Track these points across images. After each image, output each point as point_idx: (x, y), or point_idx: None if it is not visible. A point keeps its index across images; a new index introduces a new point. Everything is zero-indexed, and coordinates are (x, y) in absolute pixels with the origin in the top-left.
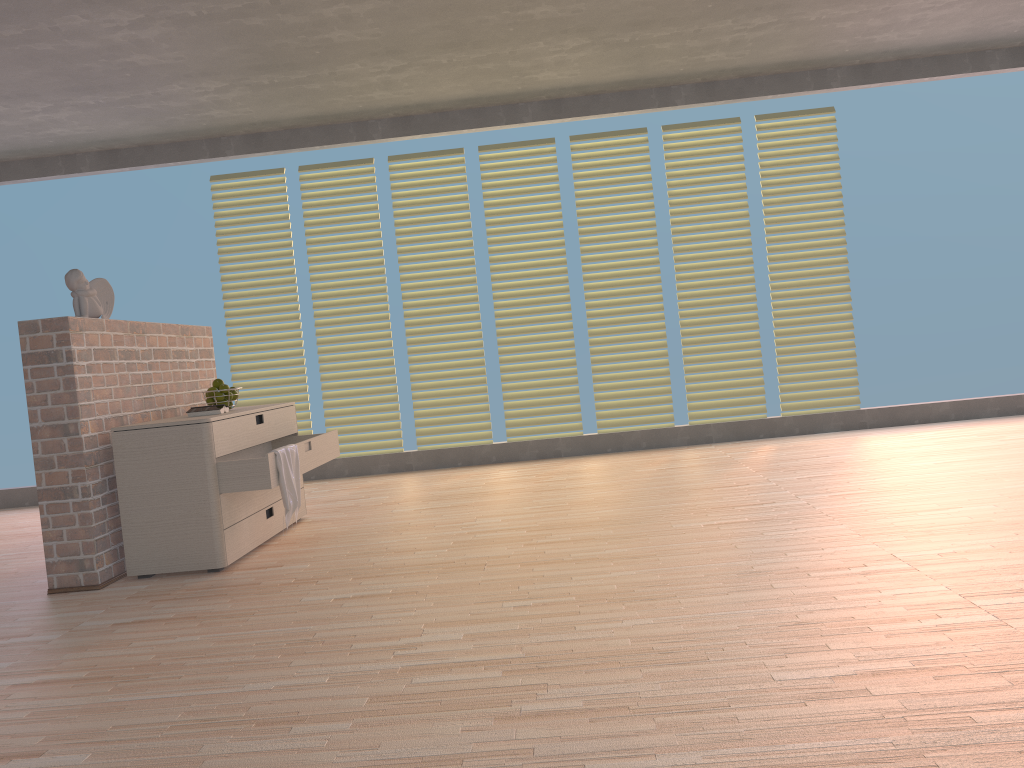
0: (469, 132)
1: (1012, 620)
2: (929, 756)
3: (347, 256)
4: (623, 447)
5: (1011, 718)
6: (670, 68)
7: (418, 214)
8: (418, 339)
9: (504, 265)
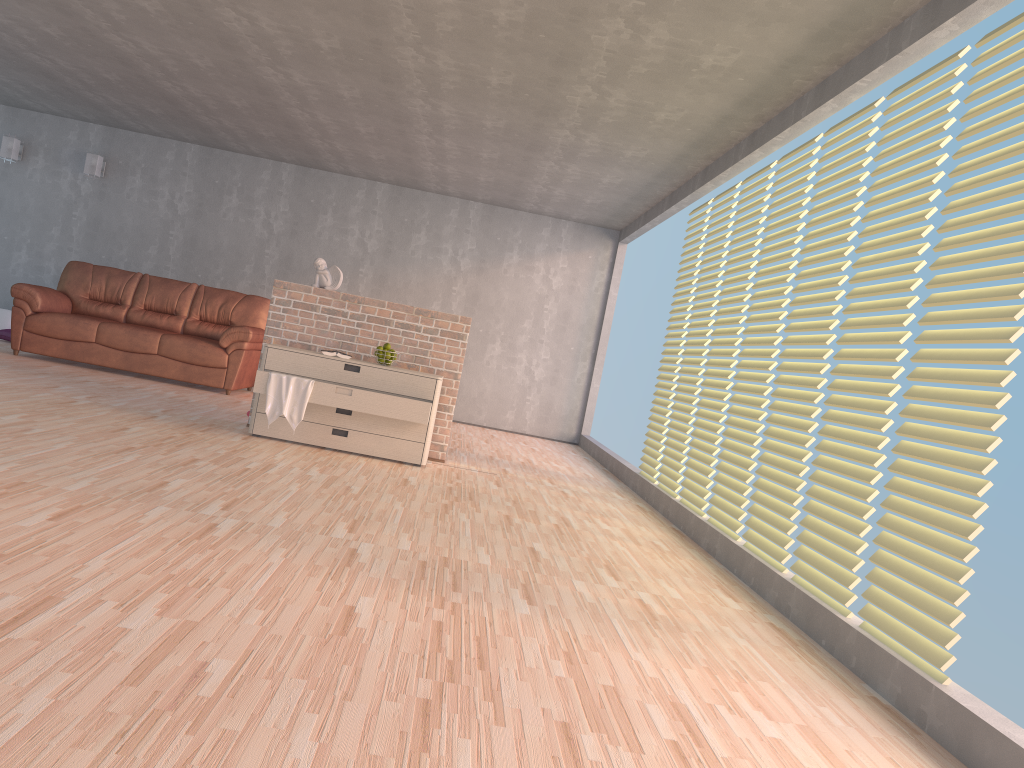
0: (789, 140)
1: None
2: None
3: (706, 286)
4: (741, 574)
5: None
6: (804, 4)
7: (737, 241)
8: (707, 381)
9: (757, 304)
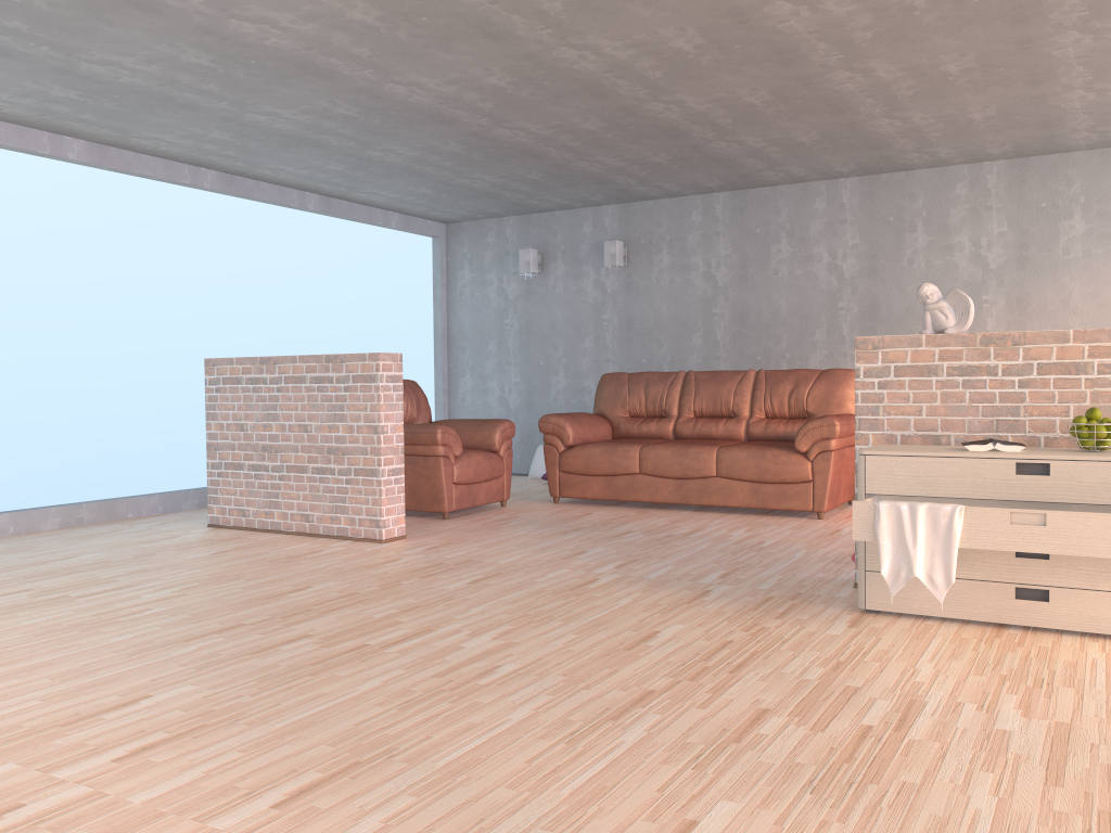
0: None
1: (37, 776)
2: (57, 681)
3: None
4: None
5: (17, 707)
6: None
7: None
8: None
9: None
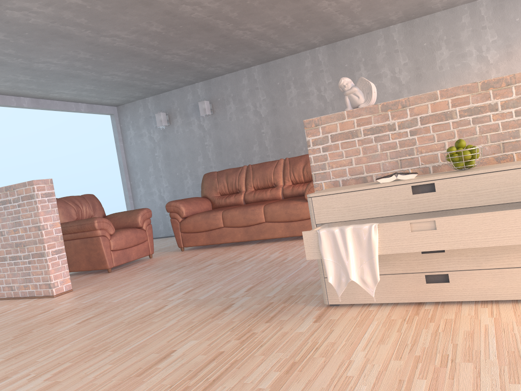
0: None
1: None
2: None
3: None
4: None
5: None
6: None
7: None
8: None
9: None
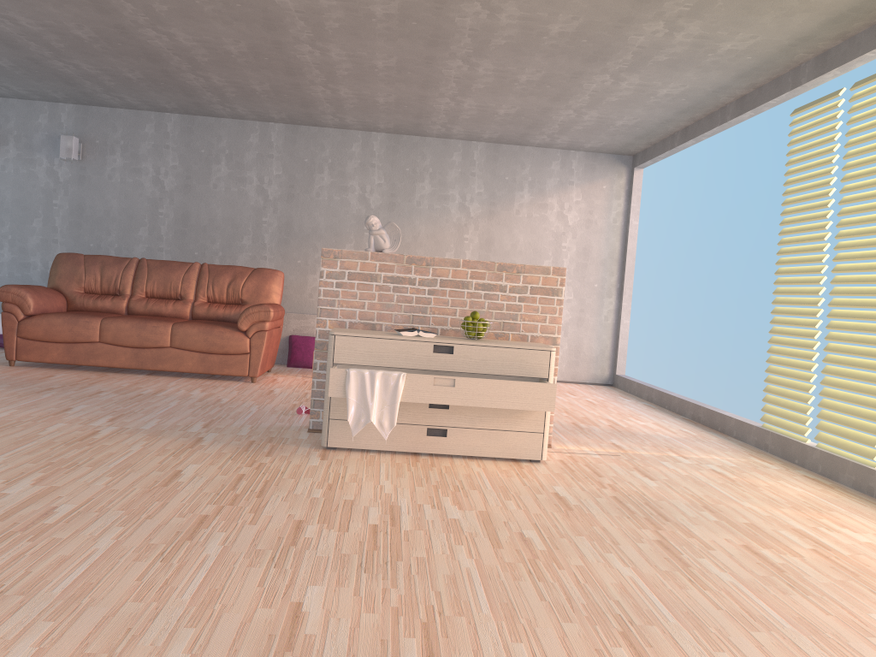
0: None
1: None
2: None
3: (871, 195)
4: None
5: None
6: None
7: None
8: None
9: None
